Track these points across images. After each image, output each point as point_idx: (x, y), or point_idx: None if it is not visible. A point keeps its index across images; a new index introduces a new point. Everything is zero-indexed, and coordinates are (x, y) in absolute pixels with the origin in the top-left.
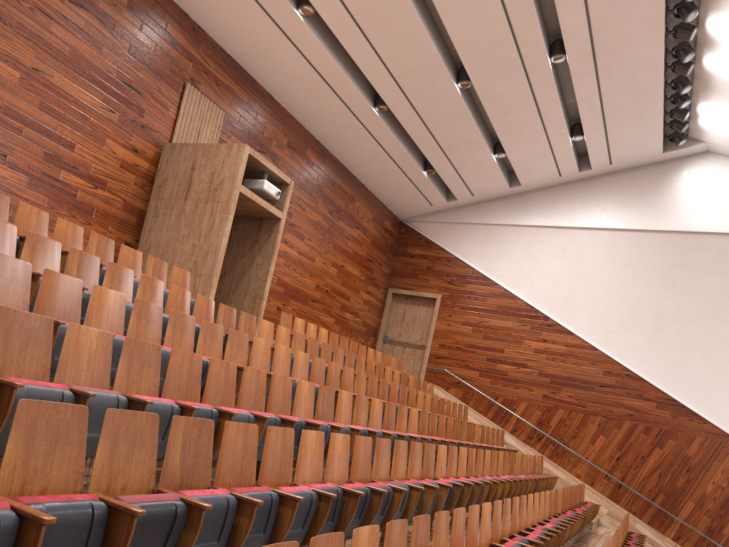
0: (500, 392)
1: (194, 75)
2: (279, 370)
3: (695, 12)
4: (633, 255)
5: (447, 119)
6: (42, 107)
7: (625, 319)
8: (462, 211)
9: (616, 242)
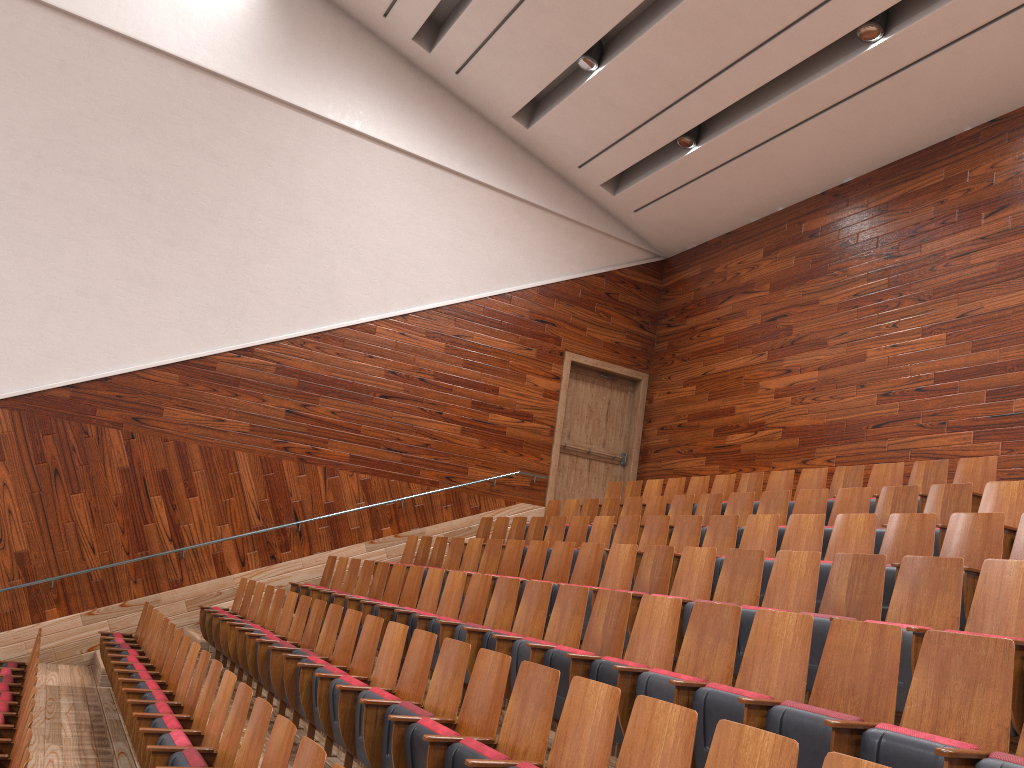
0: None
1: None
2: None
3: None
4: None
5: None
6: (975, 347)
7: None
8: None
9: None
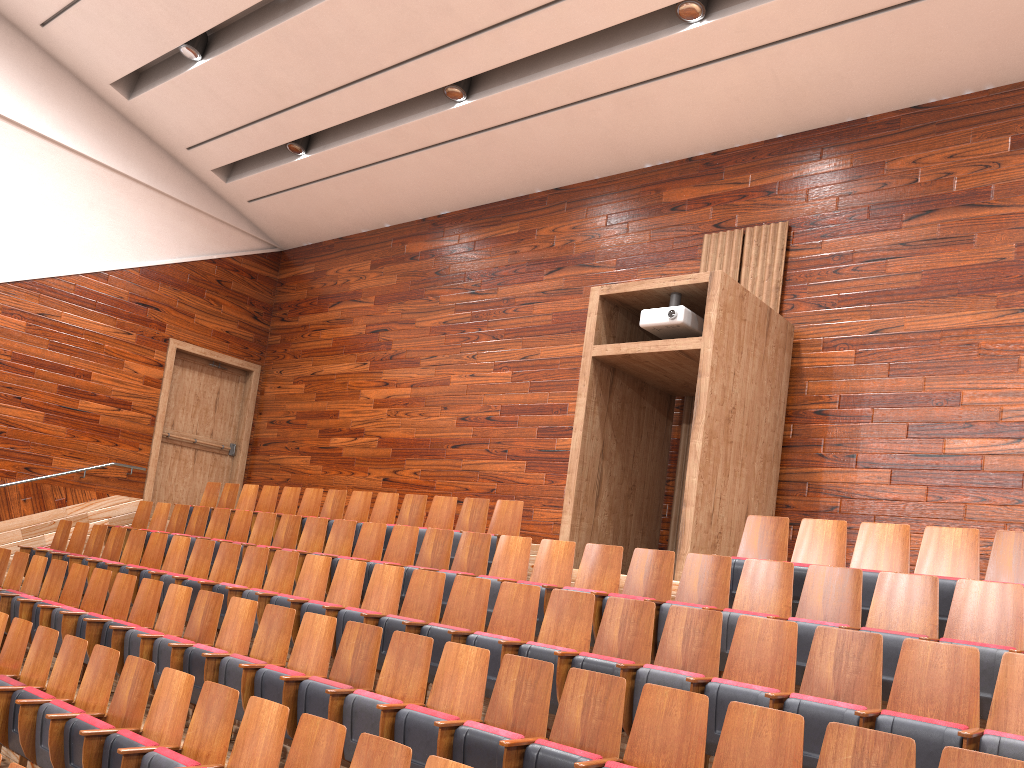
0: None
1: (720, 216)
2: (345, 596)
3: None
4: None
5: None
6: (532, 388)
7: None
8: None
9: None
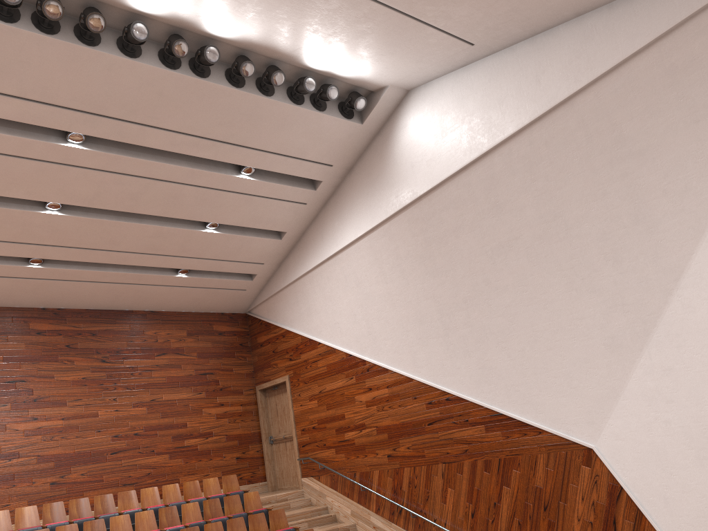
0: (356, 466)
1: None
2: None
3: (91, 18)
4: (393, 252)
5: (99, 234)
6: None
7: (418, 331)
8: (273, 280)
9: (376, 246)
